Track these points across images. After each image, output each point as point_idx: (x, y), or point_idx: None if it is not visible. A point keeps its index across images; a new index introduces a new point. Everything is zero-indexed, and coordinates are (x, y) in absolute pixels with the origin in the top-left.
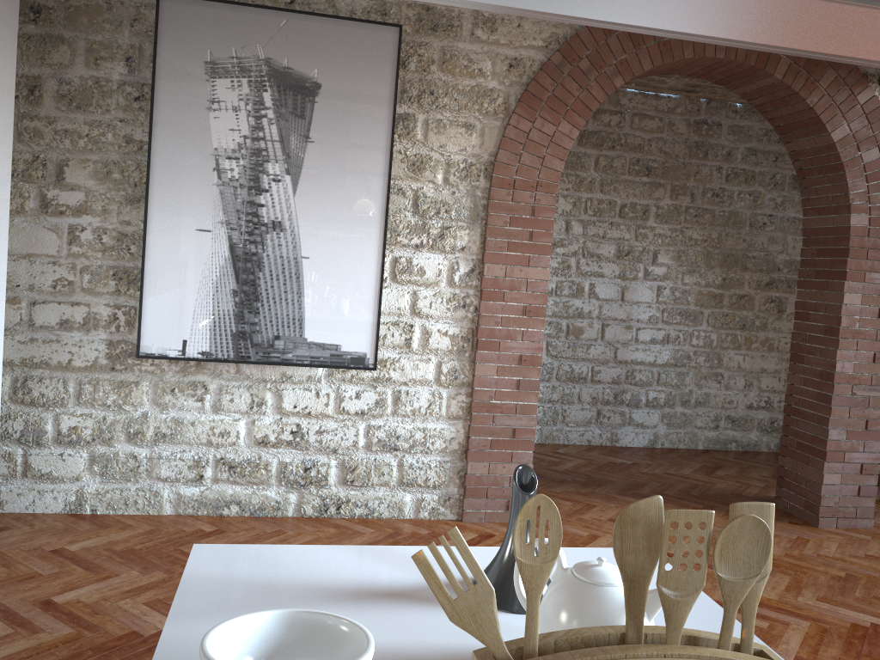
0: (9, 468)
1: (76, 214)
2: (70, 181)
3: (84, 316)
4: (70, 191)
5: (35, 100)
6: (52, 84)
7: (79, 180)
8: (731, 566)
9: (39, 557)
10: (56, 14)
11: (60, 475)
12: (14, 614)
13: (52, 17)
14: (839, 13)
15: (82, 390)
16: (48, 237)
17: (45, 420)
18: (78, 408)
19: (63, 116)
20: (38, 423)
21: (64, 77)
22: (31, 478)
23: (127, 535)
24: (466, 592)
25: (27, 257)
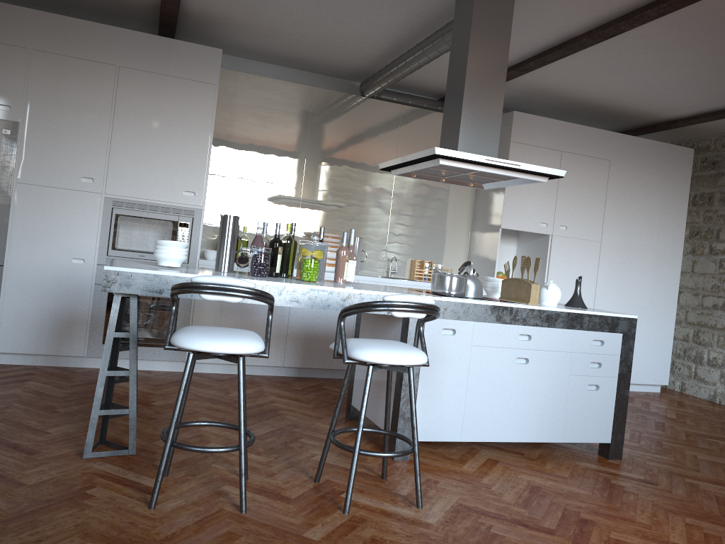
0: (688, 373)
1: (722, 253)
2: (721, 238)
3: (722, 303)
4: (721, 243)
5: (710, 203)
6: (718, 195)
7: (724, 237)
8: (527, 265)
9: (669, 400)
10: (721, 163)
11: (707, 380)
12: (632, 400)
13: (719, 165)
14: (519, 179)
15: (719, 339)
16: (710, 265)
17: (703, 352)
18: (717, 348)
19: (720, 208)
20: (700, 353)
21: (722, 191)
22: (696, 379)
23: (716, 408)
24: (507, 270)
25: (703, 274)
